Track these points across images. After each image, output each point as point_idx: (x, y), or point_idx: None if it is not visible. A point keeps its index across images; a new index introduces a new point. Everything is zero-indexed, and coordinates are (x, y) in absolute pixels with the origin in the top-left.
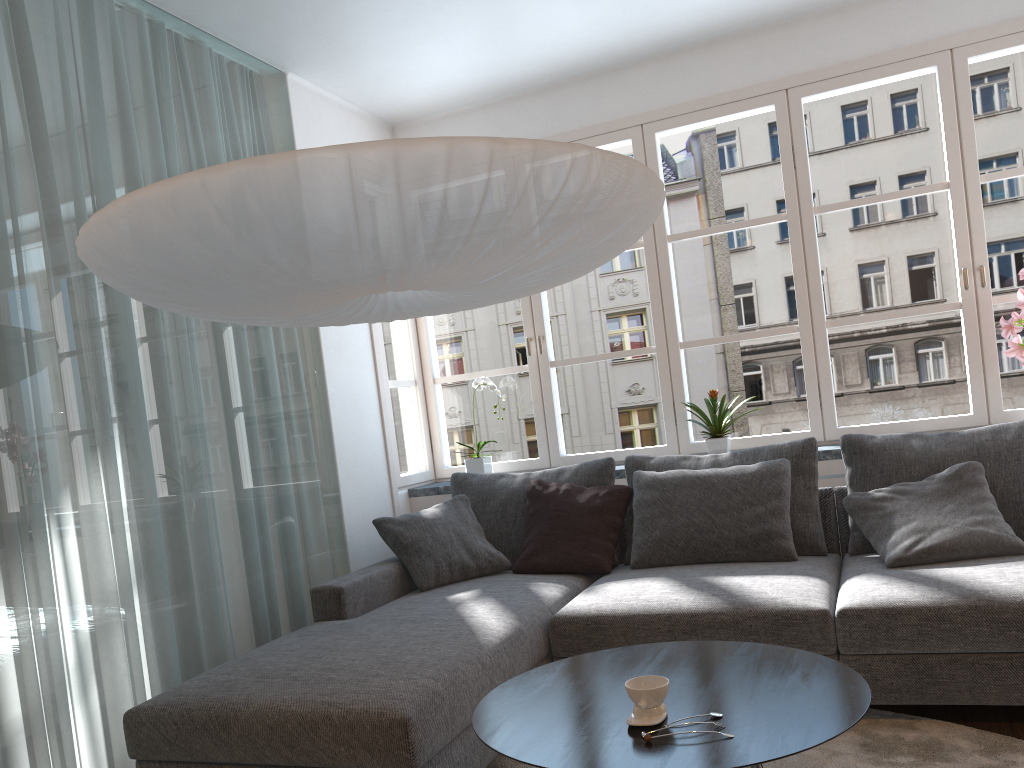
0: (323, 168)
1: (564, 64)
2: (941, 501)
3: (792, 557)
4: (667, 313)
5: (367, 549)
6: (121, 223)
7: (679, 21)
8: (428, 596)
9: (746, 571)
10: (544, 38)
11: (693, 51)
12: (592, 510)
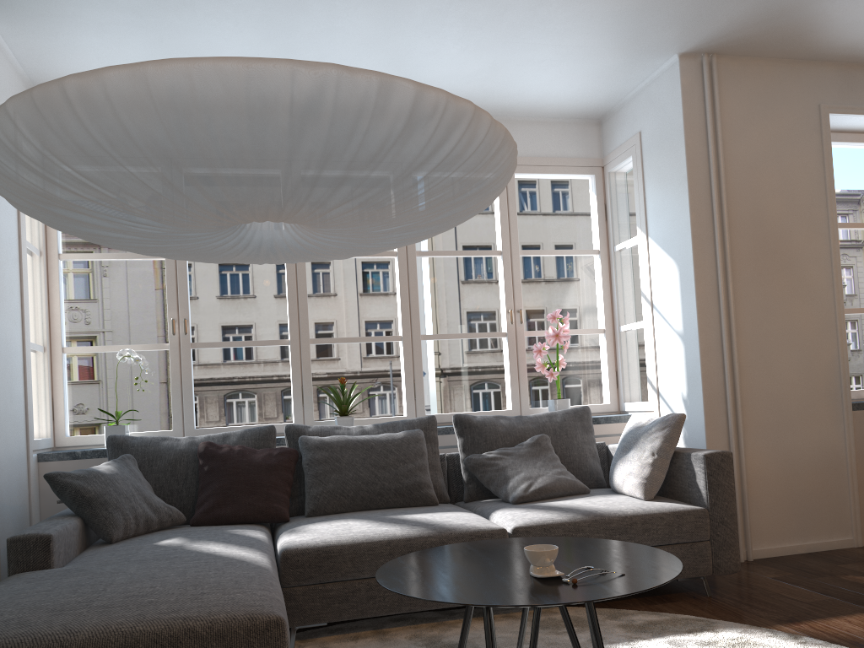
0: (397, 93)
1: None
2: (533, 459)
3: (436, 502)
4: (302, 313)
5: (10, 510)
6: (165, 84)
7: None
8: (128, 545)
9: (414, 511)
10: None
11: None
12: (269, 467)
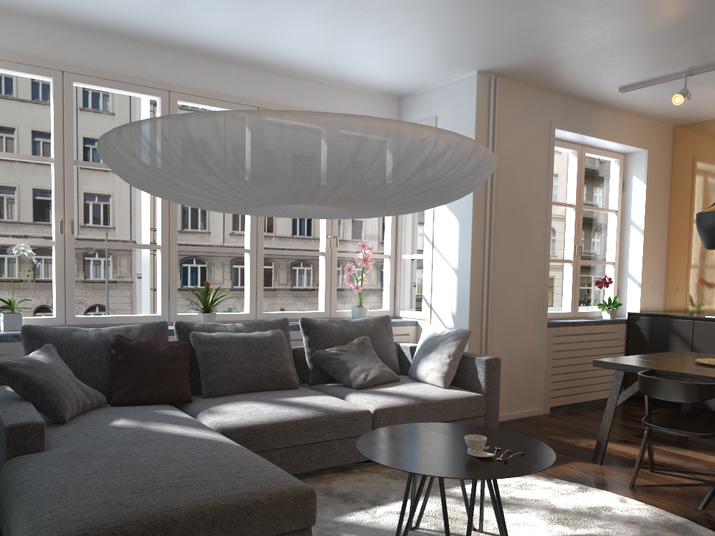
0: (477, 153)
1: (132, 26)
2: (362, 355)
3: (298, 386)
4: (172, 224)
5: None
6: (362, 134)
7: (224, 42)
8: (86, 426)
9: (290, 395)
10: (151, 9)
11: (208, 59)
12: (174, 358)
